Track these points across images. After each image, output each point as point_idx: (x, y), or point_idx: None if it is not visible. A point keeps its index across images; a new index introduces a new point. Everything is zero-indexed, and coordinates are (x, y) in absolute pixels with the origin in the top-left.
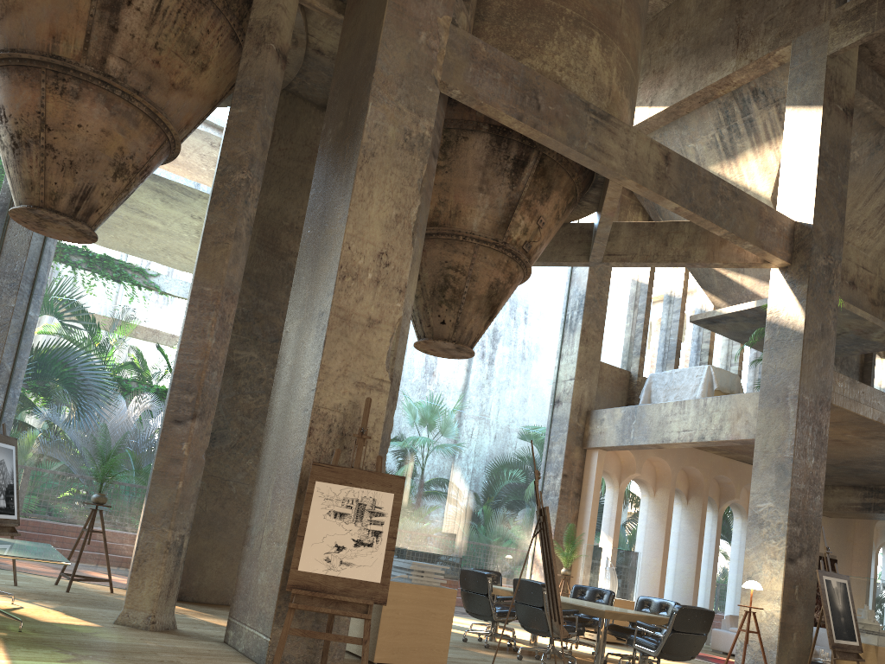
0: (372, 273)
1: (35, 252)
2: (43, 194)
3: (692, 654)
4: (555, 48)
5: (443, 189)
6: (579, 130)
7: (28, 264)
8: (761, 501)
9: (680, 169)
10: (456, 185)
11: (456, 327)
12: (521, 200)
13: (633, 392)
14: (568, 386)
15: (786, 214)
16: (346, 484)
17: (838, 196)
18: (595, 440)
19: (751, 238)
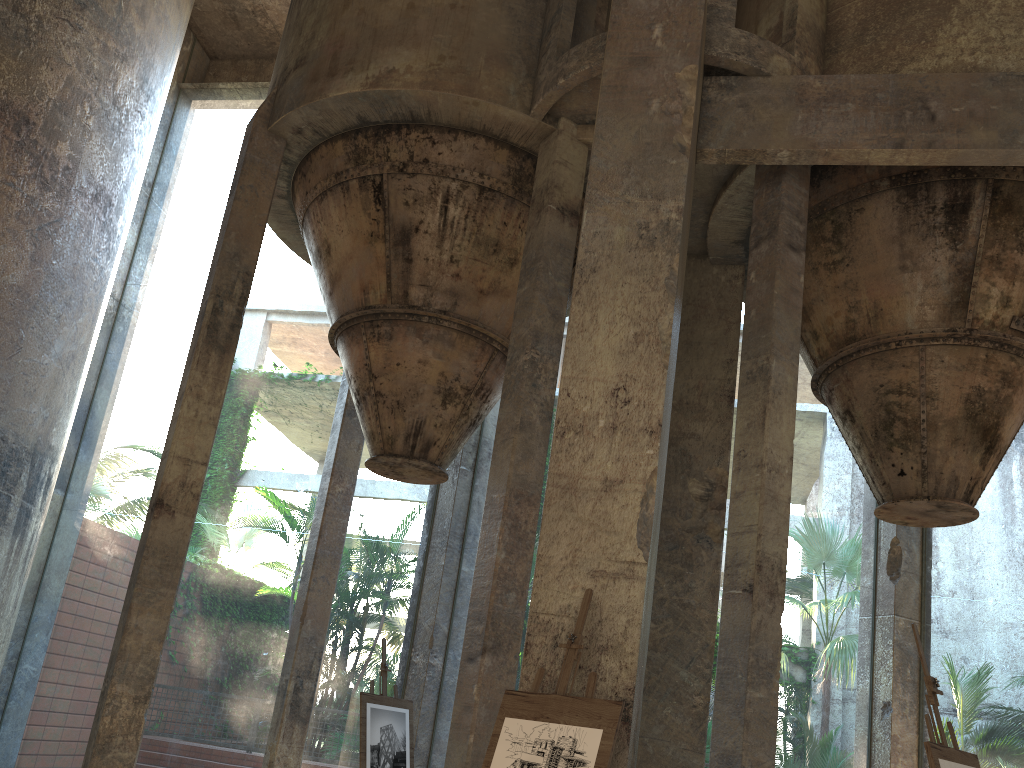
0: (605, 418)
1: (461, 506)
2: (381, 441)
3: None
4: (956, 29)
5: (850, 289)
6: (1023, 117)
7: (454, 519)
8: None
9: None
10: (866, 276)
11: (924, 475)
12: (978, 259)
13: None
14: None
15: None
16: (541, 719)
17: None
18: None
19: None
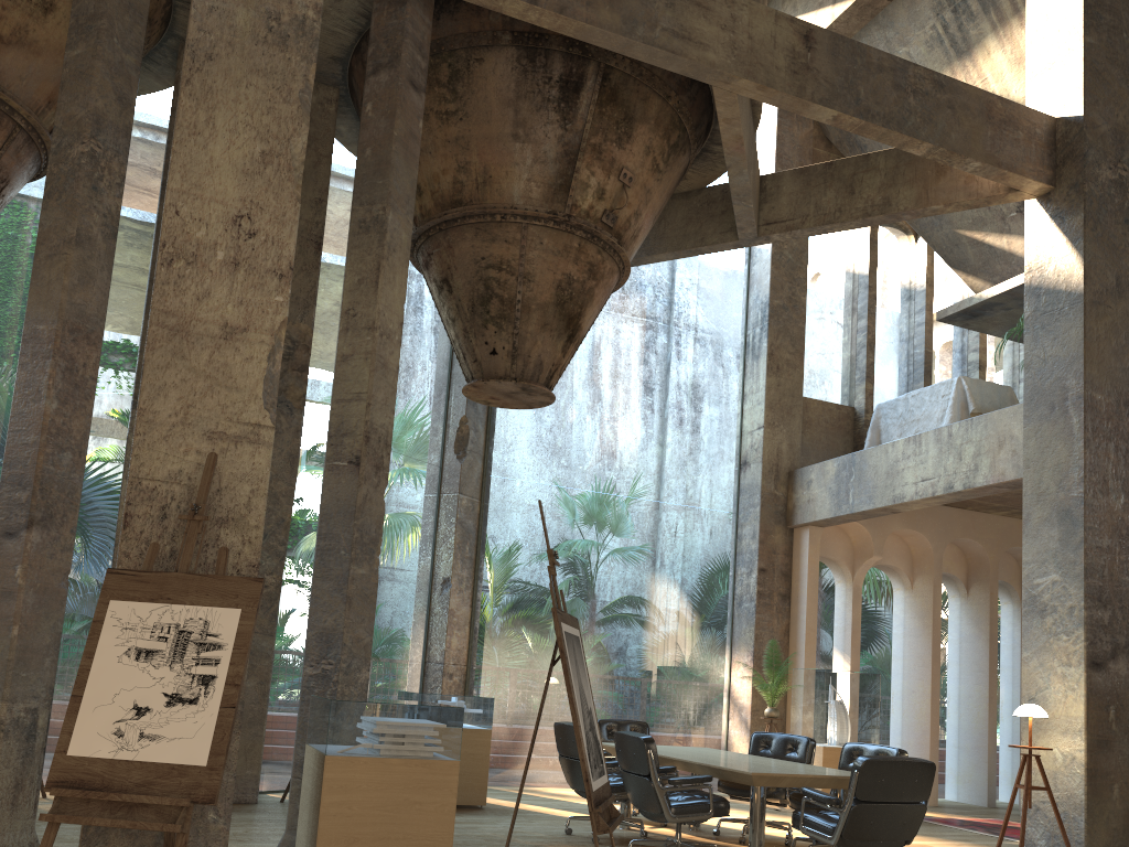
0: (225, 251)
1: None
2: None
3: (903, 838)
4: None
5: (461, 147)
6: (643, 9)
7: None
8: (1040, 573)
9: (834, 54)
10: (479, 137)
11: (514, 356)
12: (583, 144)
13: (860, 436)
14: (756, 438)
15: (1041, 111)
16: (160, 601)
17: (1127, 66)
18: (802, 513)
19: (976, 151)
